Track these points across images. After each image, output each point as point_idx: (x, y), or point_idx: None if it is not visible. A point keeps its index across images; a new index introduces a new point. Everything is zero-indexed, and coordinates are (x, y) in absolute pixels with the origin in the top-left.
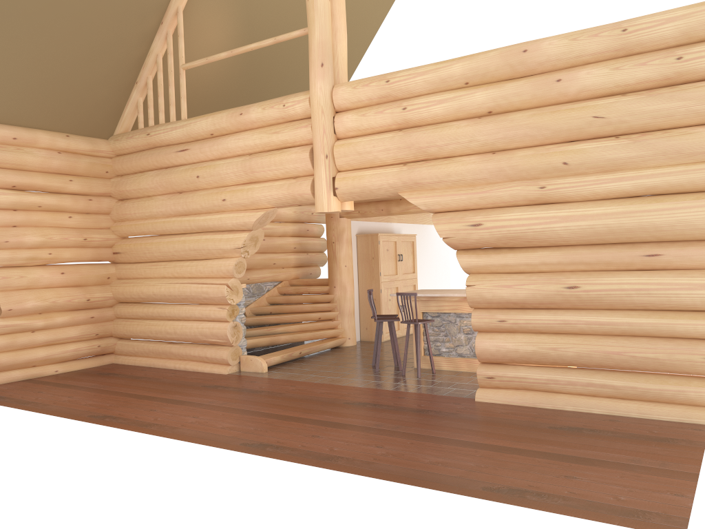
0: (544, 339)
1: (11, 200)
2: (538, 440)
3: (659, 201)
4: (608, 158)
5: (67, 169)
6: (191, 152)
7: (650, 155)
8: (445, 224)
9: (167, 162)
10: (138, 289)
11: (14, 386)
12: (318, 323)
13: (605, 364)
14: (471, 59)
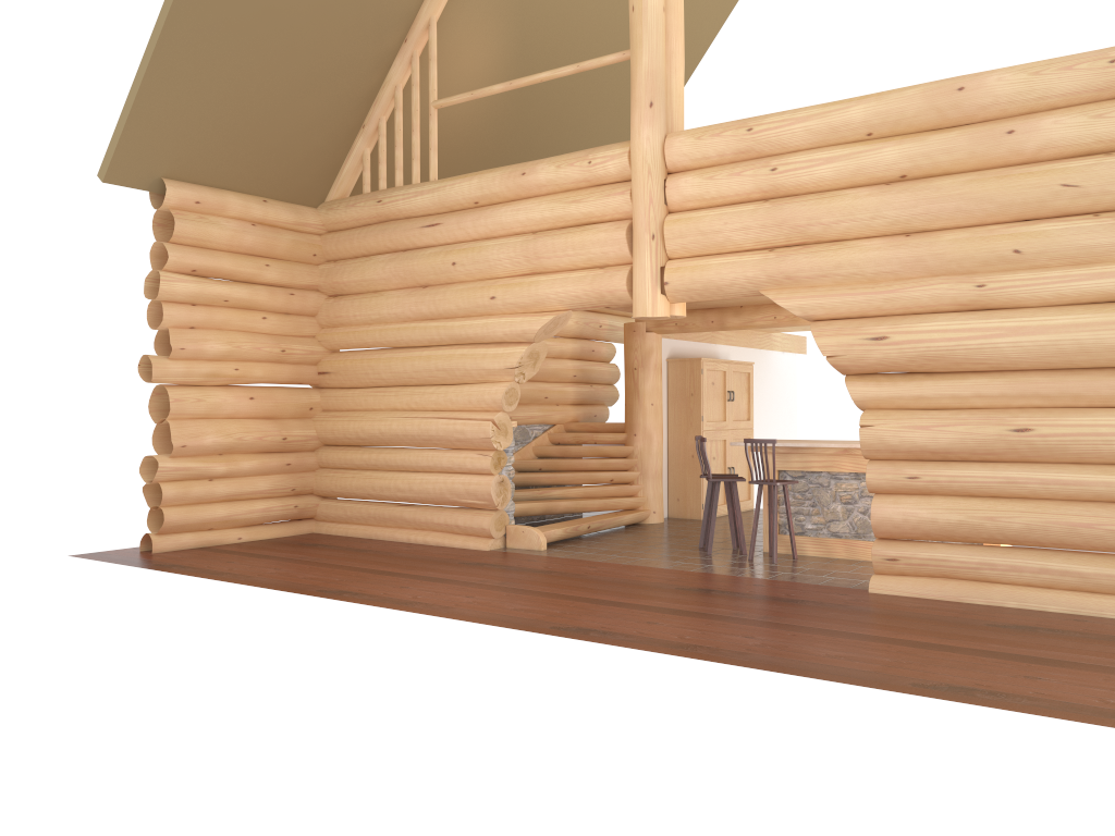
0: (977, 504)
1: (190, 289)
2: (974, 638)
3: None
4: (1082, 244)
5: (262, 248)
6: (443, 228)
7: None
8: (832, 336)
9: (406, 243)
10: (357, 426)
11: (189, 554)
12: (610, 487)
13: (1068, 541)
14: (879, 100)
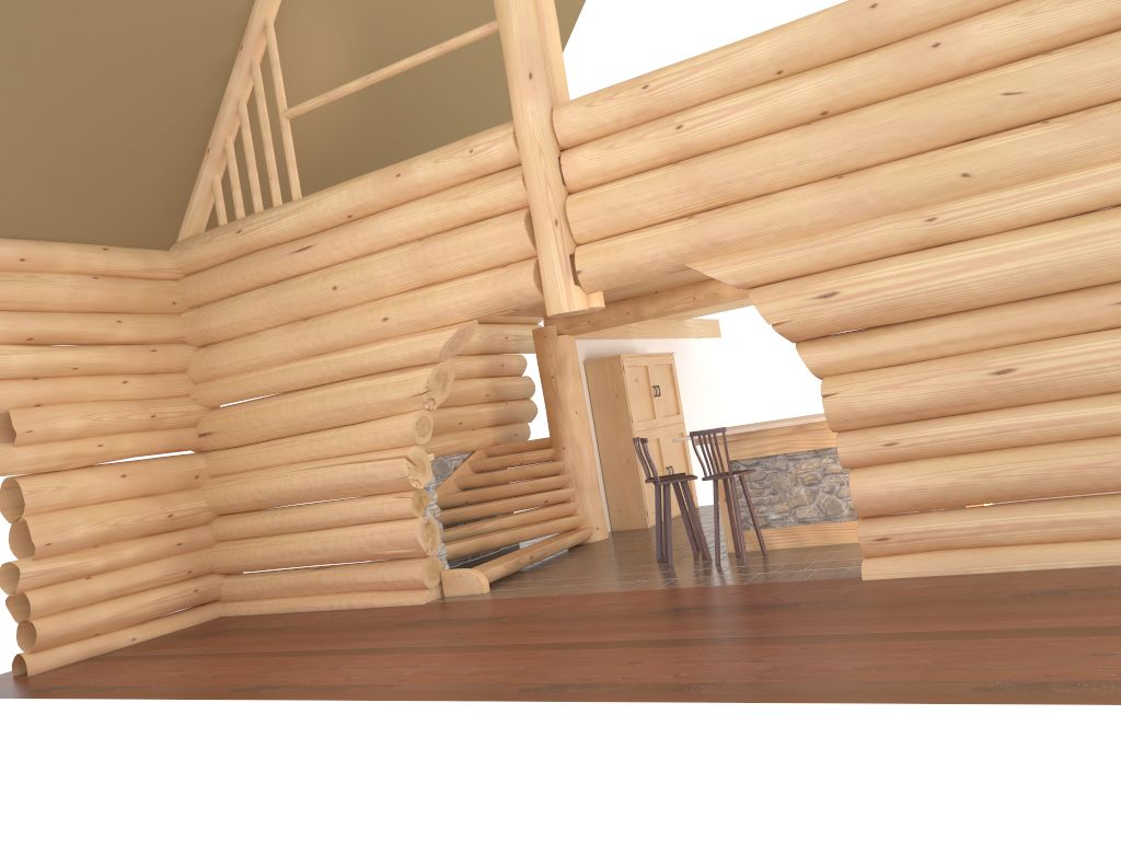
0: (966, 462)
1: (29, 361)
2: (1008, 615)
3: None
4: (1036, 156)
5: (111, 303)
6: (317, 250)
7: (1107, 141)
8: (775, 301)
9: (277, 273)
10: (252, 487)
11: (73, 669)
12: (546, 509)
13: (1075, 486)
14: (784, 32)
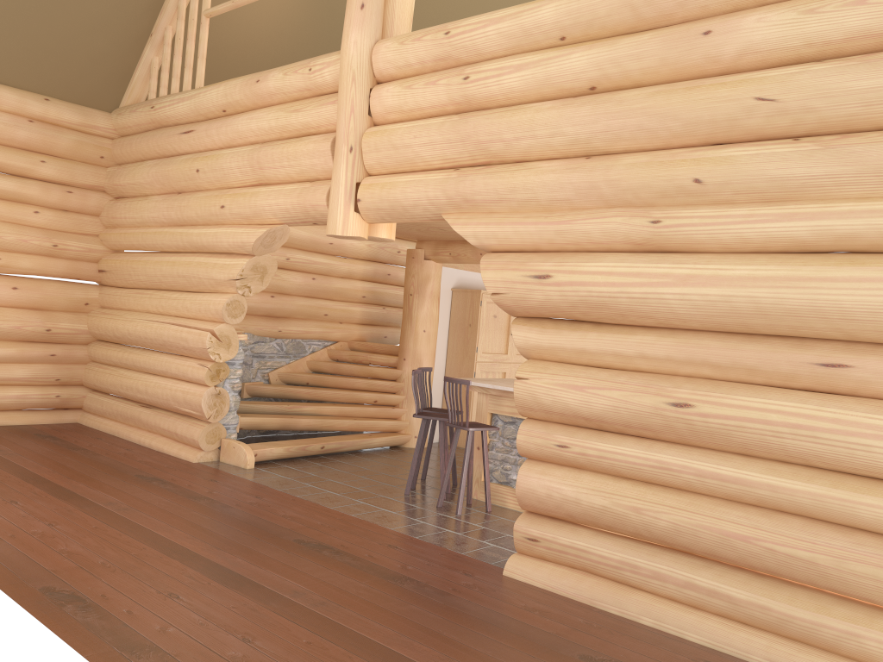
0: (626, 489)
1: None
2: None
3: (858, 263)
4: (772, 175)
5: (39, 145)
6: (195, 135)
7: (852, 174)
8: (497, 270)
9: (170, 149)
10: (114, 324)
11: None
12: (370, 408)
13: (721, 553)
14: None
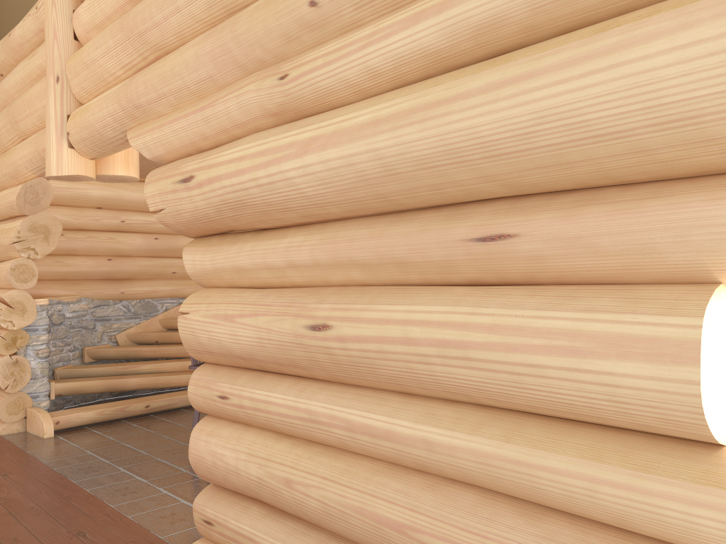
0: (283, 453)
1: None
2: None
3: (501, 62)
4: None
5: None
6: None
7: None
8: (155, 182)
9: None
10: None
11: None
12: None
13: None
14: None
